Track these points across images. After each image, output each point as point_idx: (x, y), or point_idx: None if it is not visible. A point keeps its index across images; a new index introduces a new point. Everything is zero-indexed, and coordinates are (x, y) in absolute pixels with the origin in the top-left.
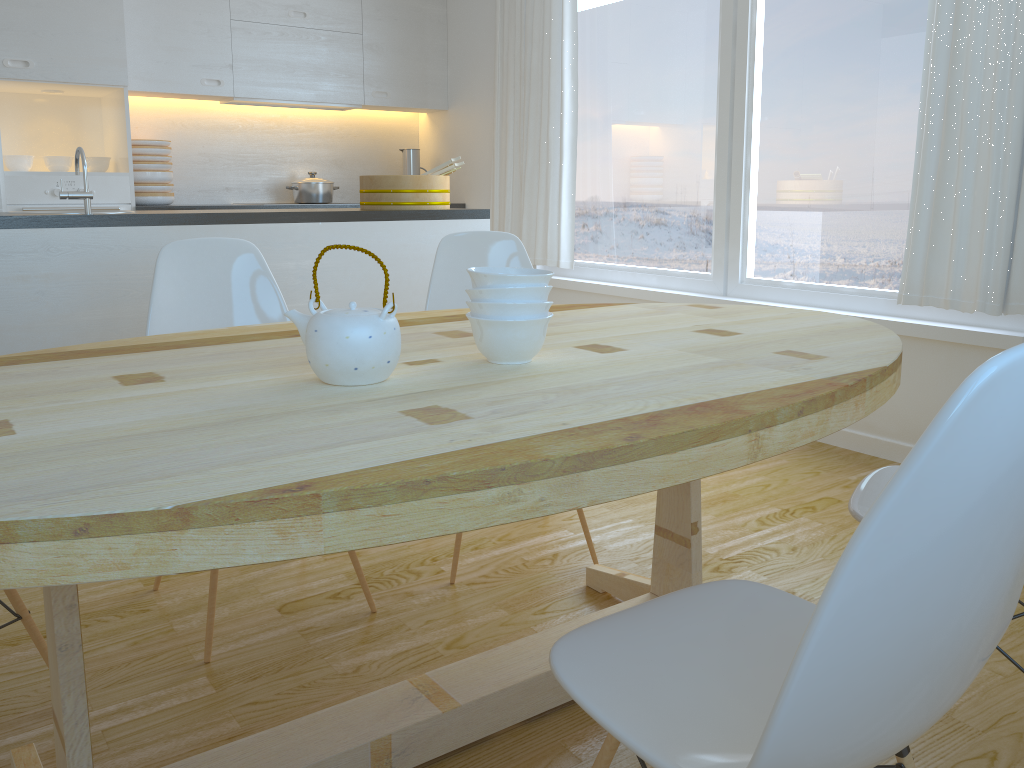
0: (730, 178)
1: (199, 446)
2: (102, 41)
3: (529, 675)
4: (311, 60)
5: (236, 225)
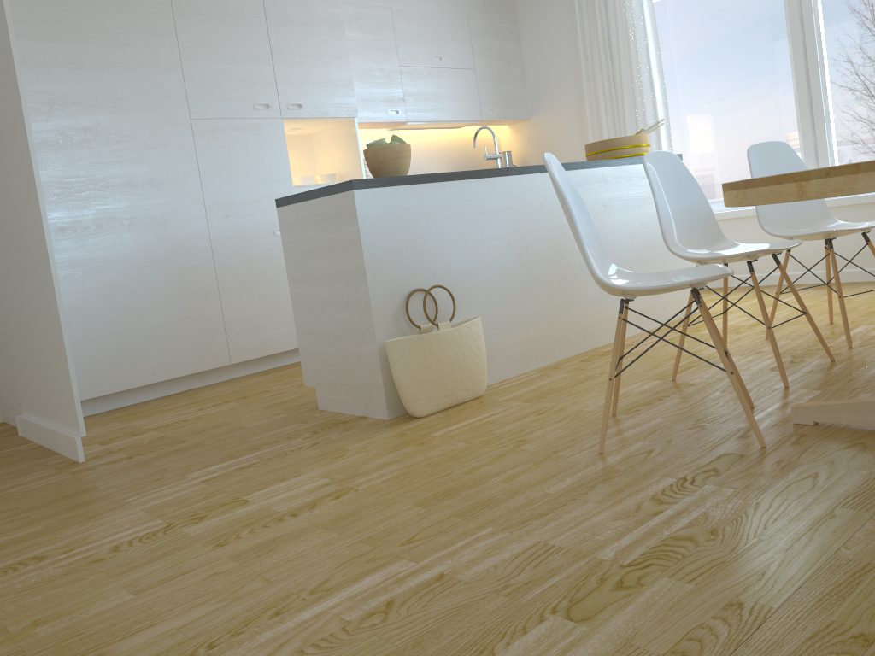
0: (811, 118)
1: None
2: (340, 86)
3: None
4: (448, 91)
5: (571, 171)
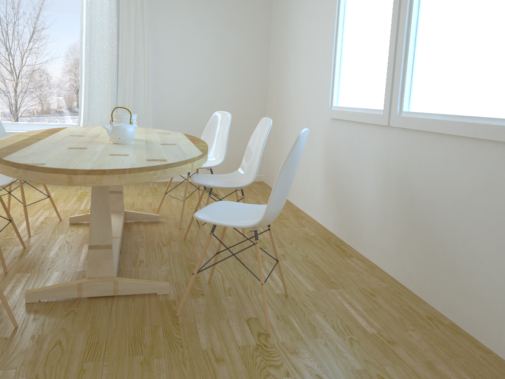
0: None
1: (165, 150)
2: None
3: (120, 229)
4: None
5: None
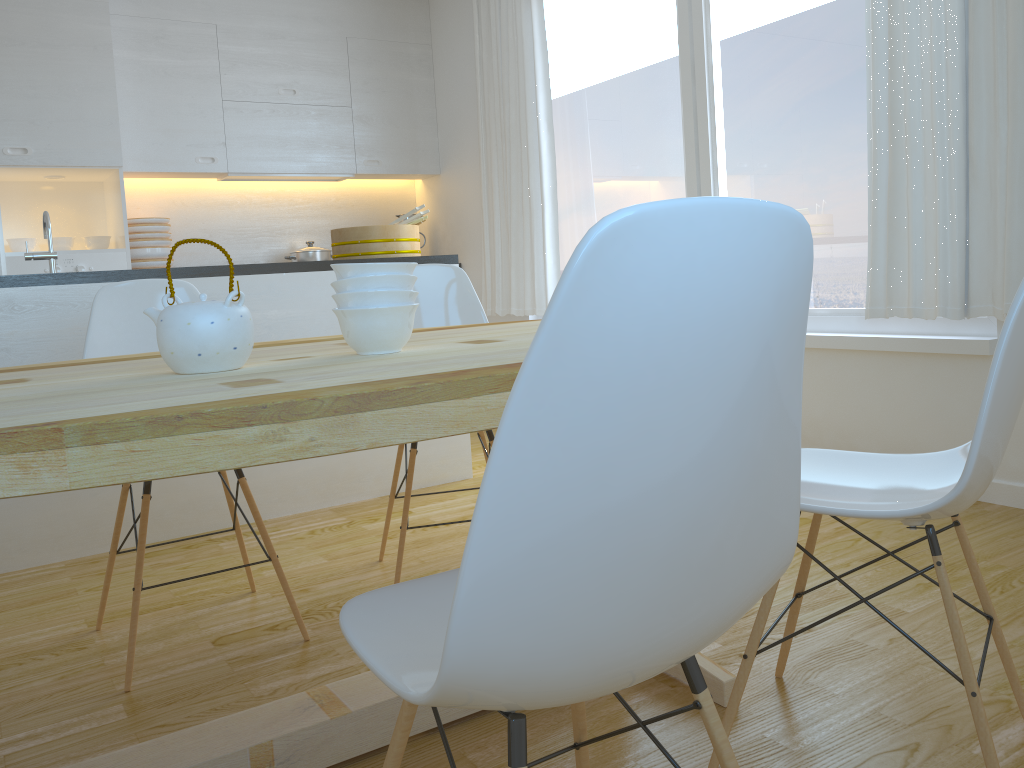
0: None
1: None
2: (97, 126)
3: None
4: (302, 134)
5: (199, 278)
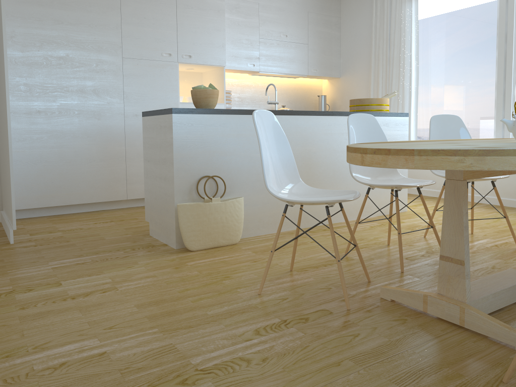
0: (503, 100)
1: None
2: (217, 47)
3: None
4: (288, 55)
5: (325, 116)
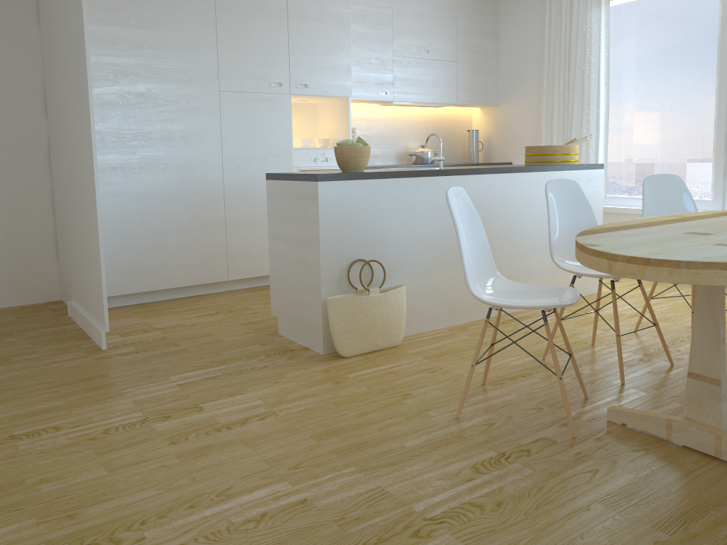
0: (725, 143)
1: None
2: (340, 71)
3: None
4: (431, 78)
5: (501, 174)
